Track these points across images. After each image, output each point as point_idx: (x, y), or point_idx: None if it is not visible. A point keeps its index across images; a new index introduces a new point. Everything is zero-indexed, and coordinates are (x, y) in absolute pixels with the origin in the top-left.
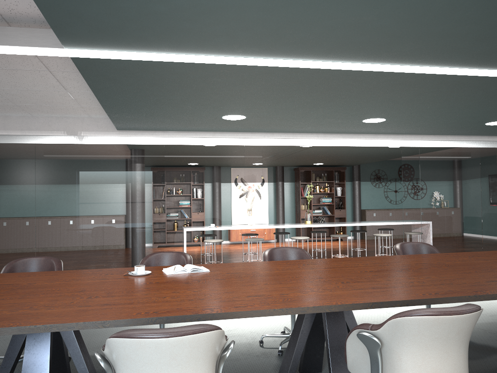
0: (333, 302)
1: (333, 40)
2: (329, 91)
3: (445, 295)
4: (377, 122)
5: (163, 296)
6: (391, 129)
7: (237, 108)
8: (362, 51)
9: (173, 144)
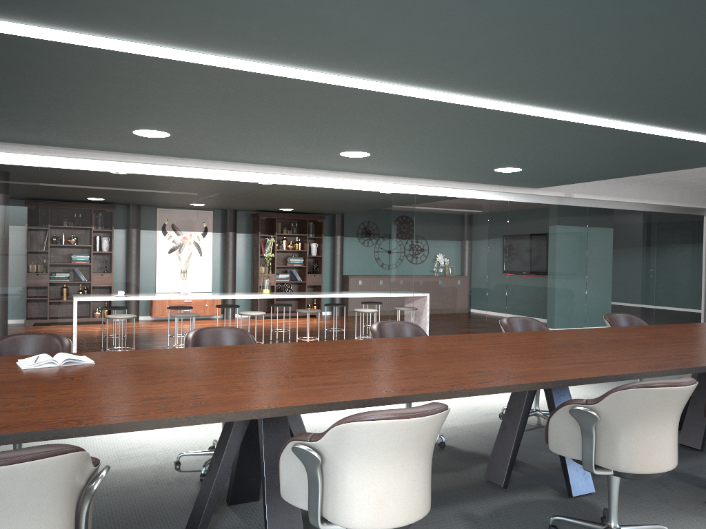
0: (264, 405)
1: (285, 37)
2: (289, 108)
3: (414, 391)
4: (359, 156)
5: (5, 403)
6: (379, 168)
7: (154, 120)
8: (328, 57)
9: (54, 168)
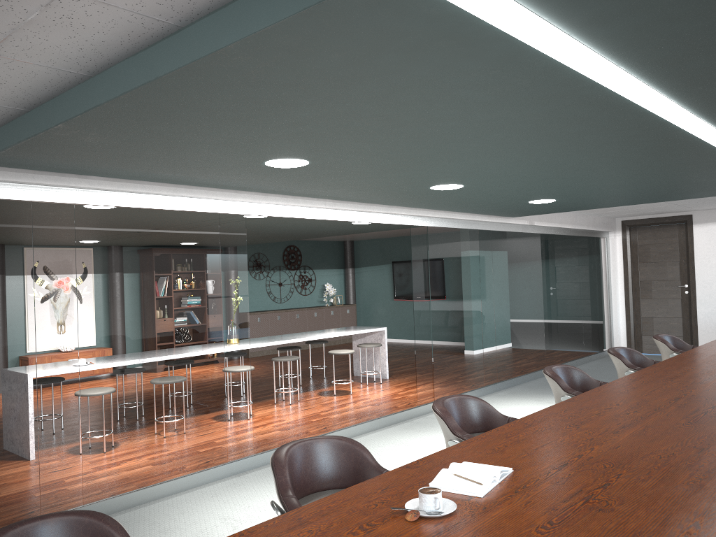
0: None
1: None
2: (532, 139)
3: None
4: (448, 189)
5: None
6: (427, 200)
7: (338, 148)
8: None
9: (93, 205)
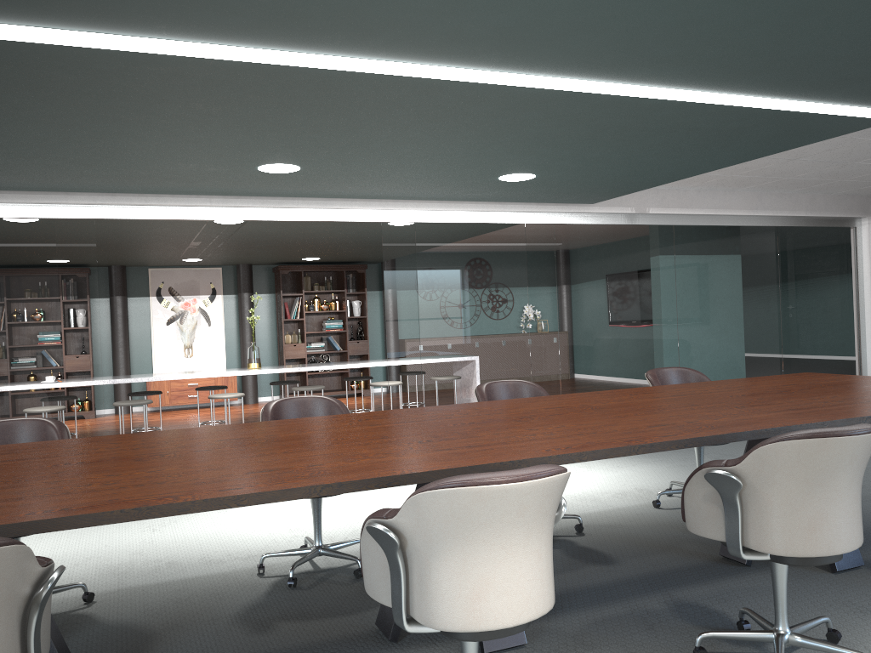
0: None
1: None
2: (79, 96)
3: (75, 511)
4: (287, 171)
5: None
6: (342, 188)
7: None
8: None
9: None
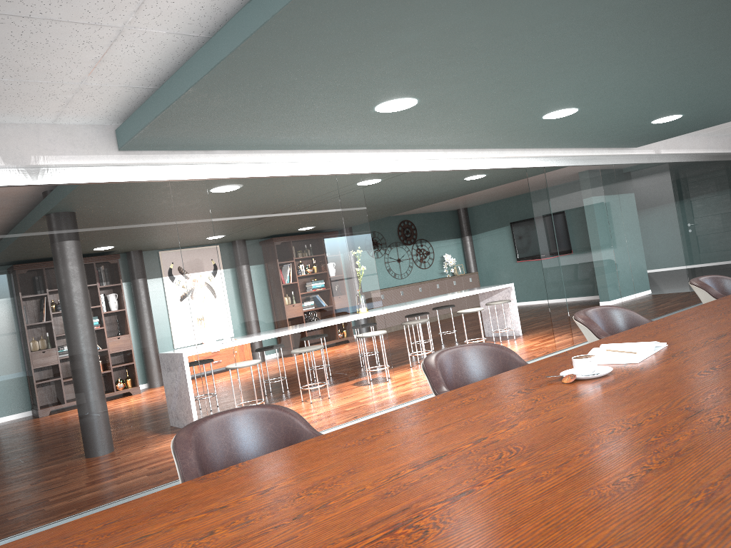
0: None
1: None
2: (647, 31)
3: None
4: (562, 116)
5: None
6: (540, 136)
7: (445, 77)
8: None
9: (221, 178)
